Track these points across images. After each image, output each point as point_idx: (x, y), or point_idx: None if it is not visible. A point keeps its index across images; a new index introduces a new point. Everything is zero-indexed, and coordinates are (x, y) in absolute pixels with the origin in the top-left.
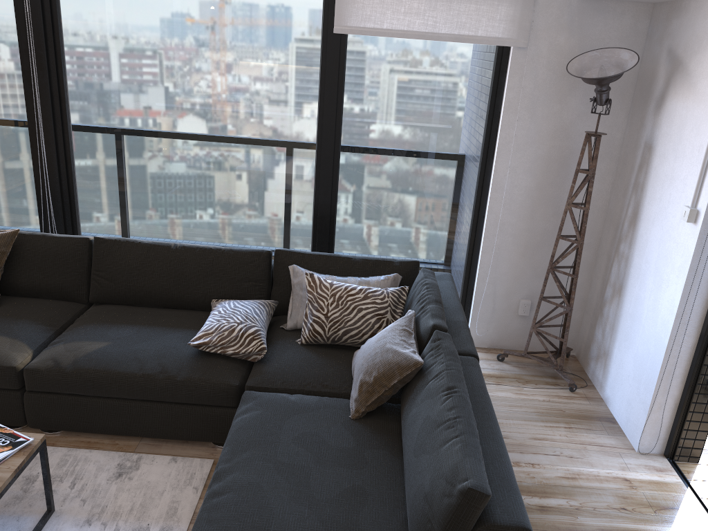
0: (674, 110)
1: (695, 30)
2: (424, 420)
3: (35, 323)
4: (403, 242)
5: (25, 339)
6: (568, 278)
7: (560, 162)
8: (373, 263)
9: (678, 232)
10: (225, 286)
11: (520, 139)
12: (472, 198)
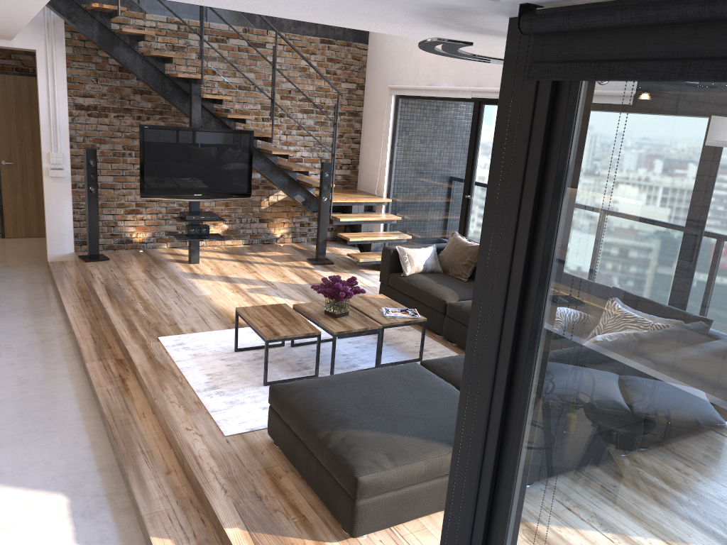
0: None
1: None
2: None
3: (472, 291)
4: None
5: (459, 294)
6: None
7: None
8: None
9: None
10: None
11: None
12: None
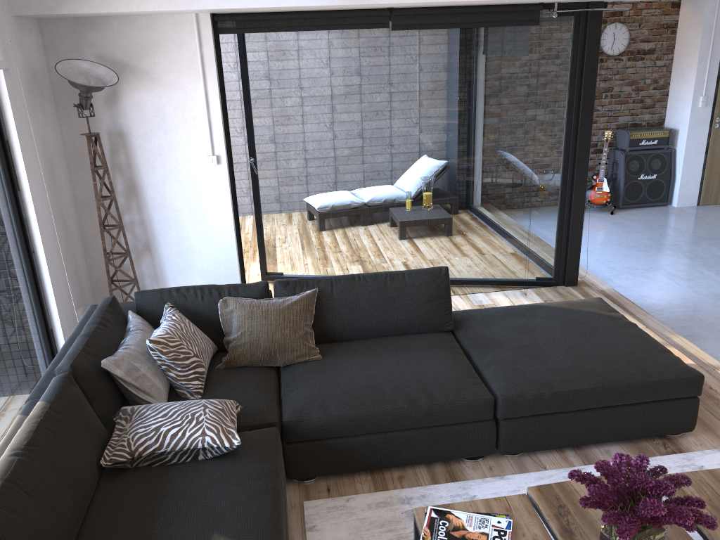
0: (140, 100)
1: (132, 40)
2: (368, 297)
3: None
4: (4, 320)
5: None
6: (82, 273)
7: (51, 173)
8: (108, 318)
9: (203, 176)
10: (90, 440)
11: (32, 161)
12: (18, 239)
